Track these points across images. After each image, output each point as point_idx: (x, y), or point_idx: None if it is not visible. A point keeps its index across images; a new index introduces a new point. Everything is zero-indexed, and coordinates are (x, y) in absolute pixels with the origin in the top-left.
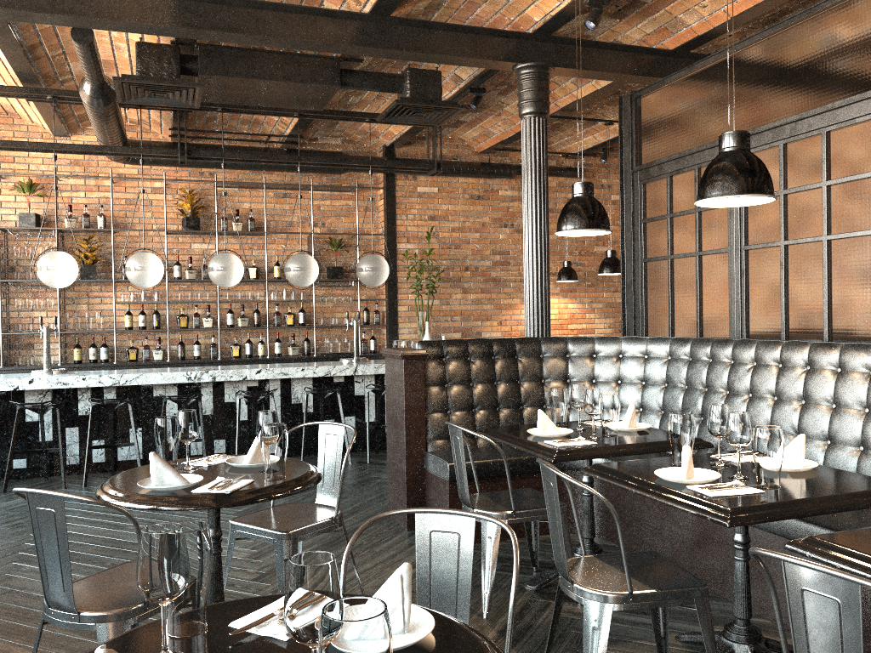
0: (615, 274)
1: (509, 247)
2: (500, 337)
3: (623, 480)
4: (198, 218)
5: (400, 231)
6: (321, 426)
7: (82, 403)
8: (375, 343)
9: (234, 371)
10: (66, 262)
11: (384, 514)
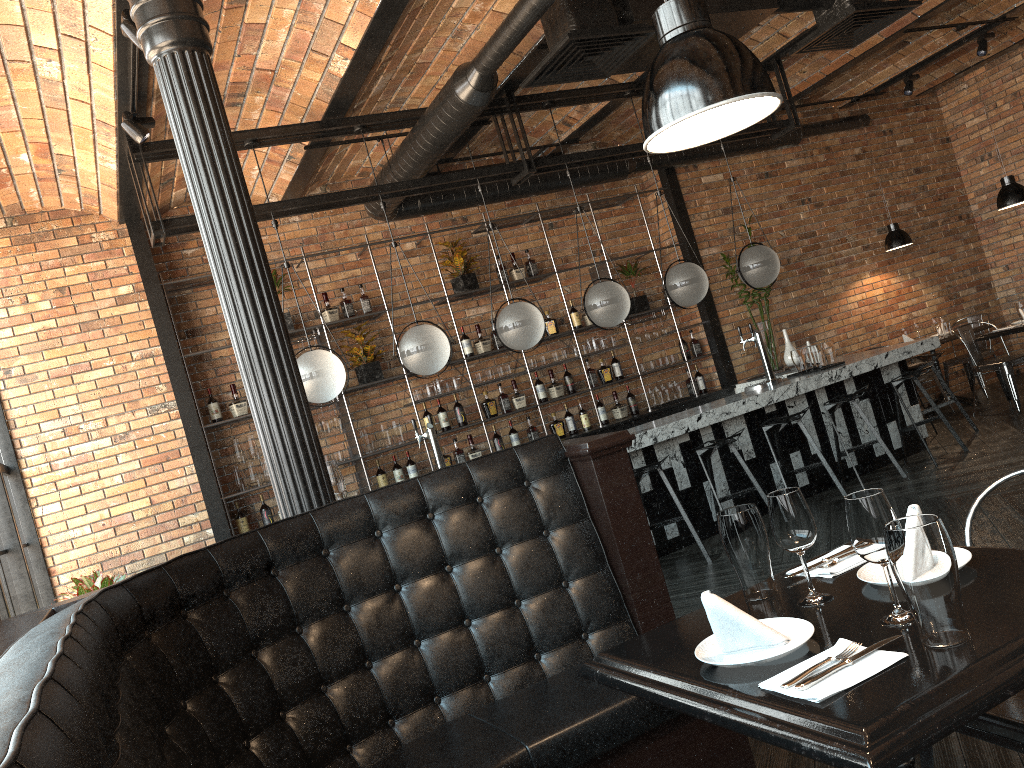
0: (1013, 205)
1: (813, 226)
2: (834, 336)
3: None
4: (473, 274)
5: (697, 235)
6: None
7: None
8: (703, 379)
9: (673, 425)
10: (440, 335)
11: None
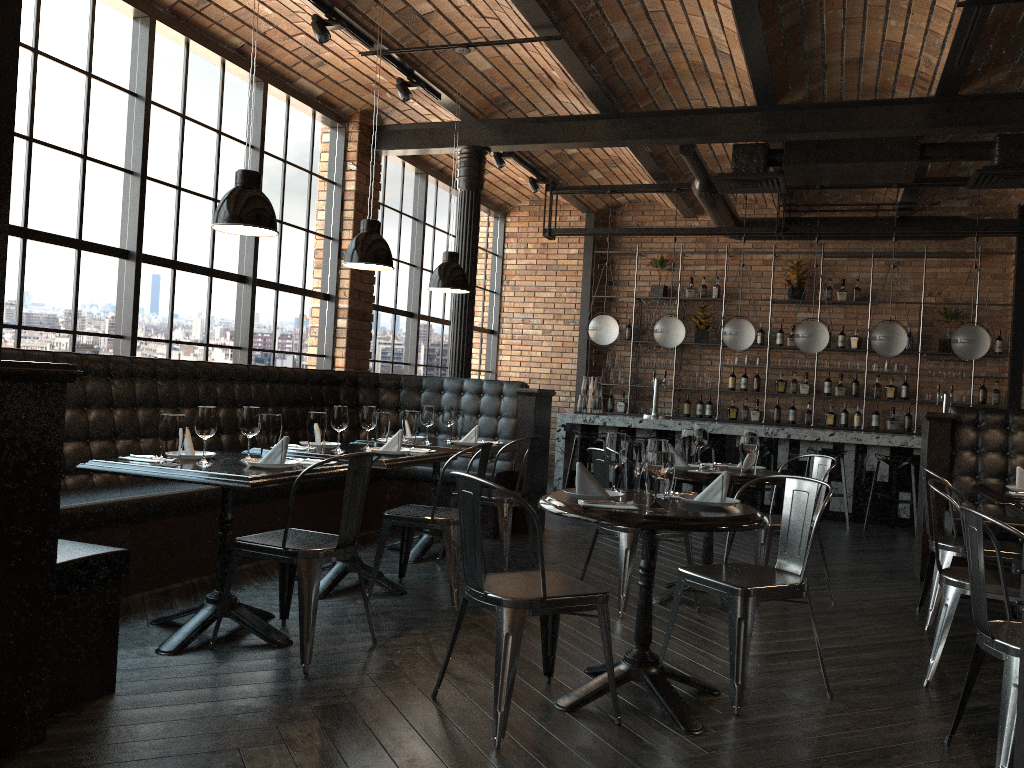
0: None
1: None
2: None
3: (1020, 511)
4: (803, 288)
5: None
6: (815, 458)
7: (678, 445)
8: None
9: (808, 432)
10: (675, 326)
11: (767, 476)
